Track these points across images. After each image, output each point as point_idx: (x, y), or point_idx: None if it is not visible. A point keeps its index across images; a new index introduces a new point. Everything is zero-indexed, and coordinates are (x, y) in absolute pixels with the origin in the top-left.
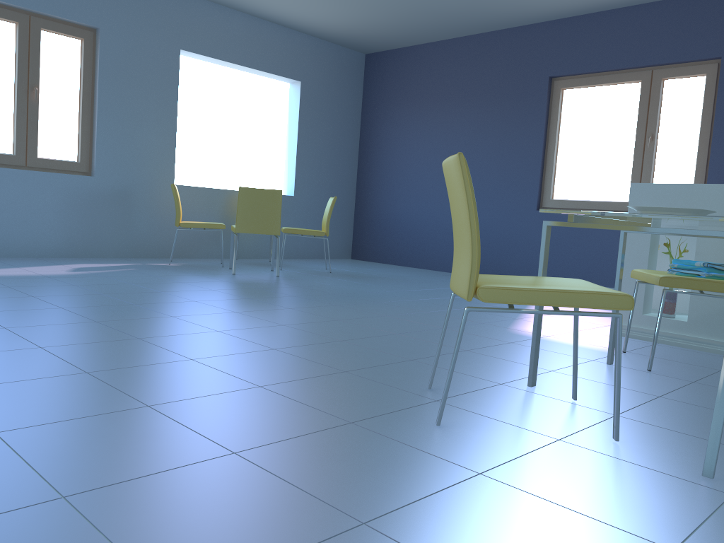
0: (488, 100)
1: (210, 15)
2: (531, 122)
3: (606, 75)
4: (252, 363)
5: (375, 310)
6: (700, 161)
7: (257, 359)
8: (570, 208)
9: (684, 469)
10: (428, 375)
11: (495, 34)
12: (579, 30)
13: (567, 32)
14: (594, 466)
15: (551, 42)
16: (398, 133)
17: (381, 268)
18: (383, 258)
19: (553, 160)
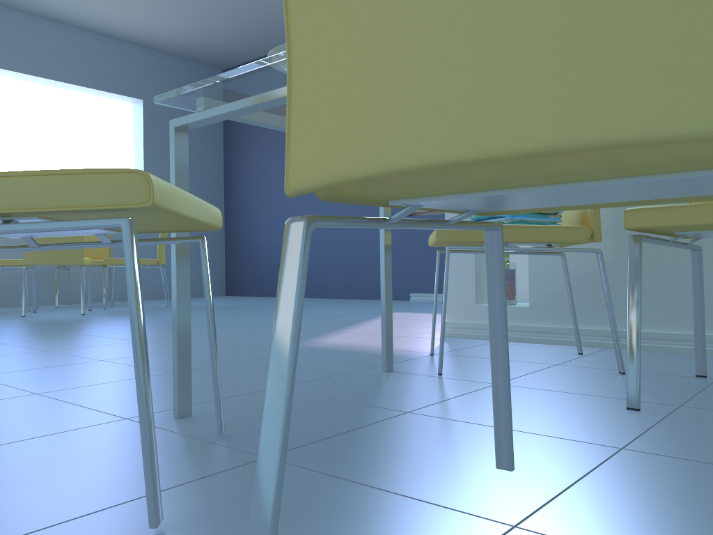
0: None
1: (15, 25)
2: None
3: None
4: None
5: None
6: None
7: None
8: None
9: None
10: (7, 416)
11: None
12: None
13: None
14: None
15: None
16: (261, 150)
17: (246, 300)
18: (258, 290)
19: None
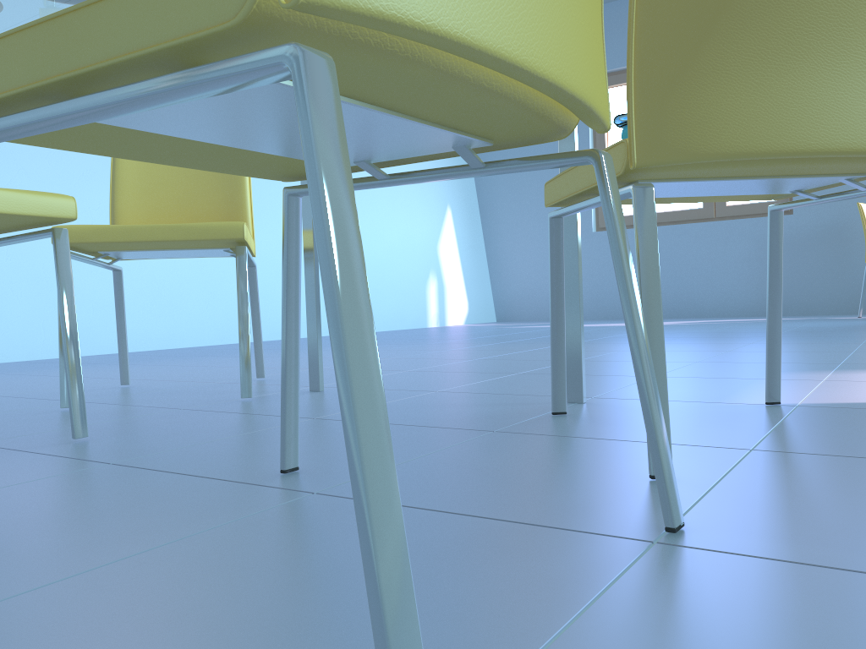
0: None
1: None
2: None
3: None
4: None
5: None
6: None
7: None
8: None
9: None
10: (331, 376)
11: None
12: None
13: None
14: None
15: None
16: None
17: None
18: None
19: None
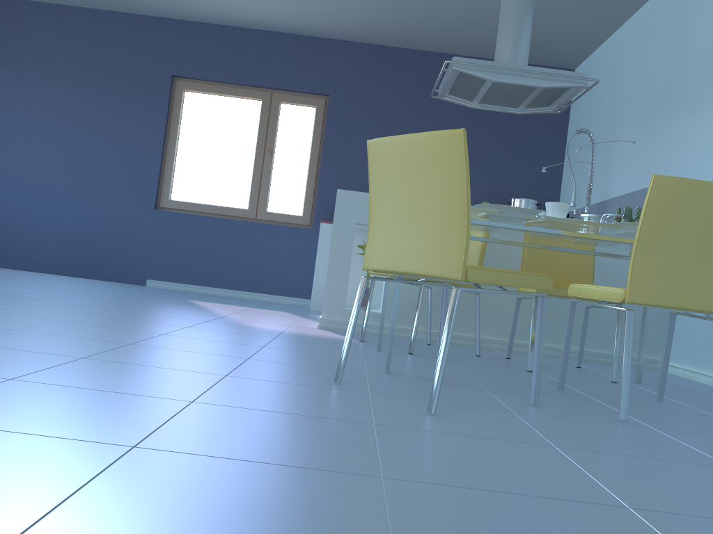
0: (99, 83)
1: None
2: (150, 117)
3: (230, 87)
4: (104, 376)
5: (71, 310)
6: (310, 180)
7: (98, 371)
8: (190, 210)
9: (602, 418)
10: (298, 371)
11: (111, 14)
12: (205, 37)
13: (192, 36)
14: (575, 426)
15: (176, 41)
16: None
17: None
18: None
19: (174, 160)
